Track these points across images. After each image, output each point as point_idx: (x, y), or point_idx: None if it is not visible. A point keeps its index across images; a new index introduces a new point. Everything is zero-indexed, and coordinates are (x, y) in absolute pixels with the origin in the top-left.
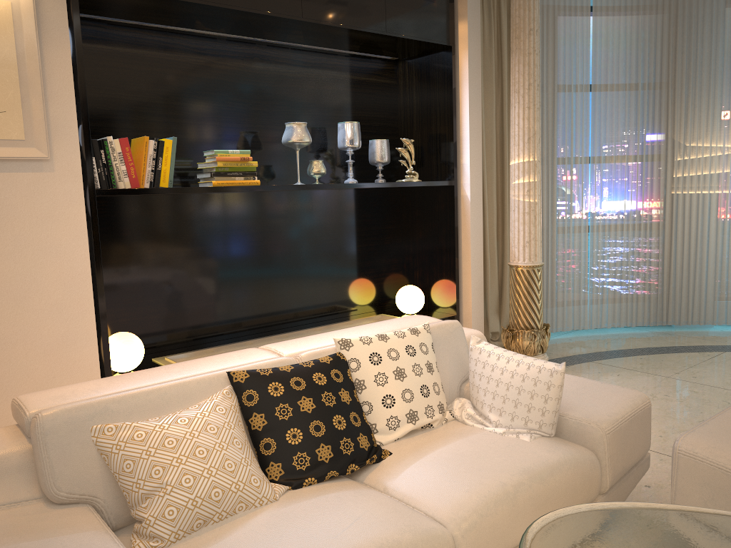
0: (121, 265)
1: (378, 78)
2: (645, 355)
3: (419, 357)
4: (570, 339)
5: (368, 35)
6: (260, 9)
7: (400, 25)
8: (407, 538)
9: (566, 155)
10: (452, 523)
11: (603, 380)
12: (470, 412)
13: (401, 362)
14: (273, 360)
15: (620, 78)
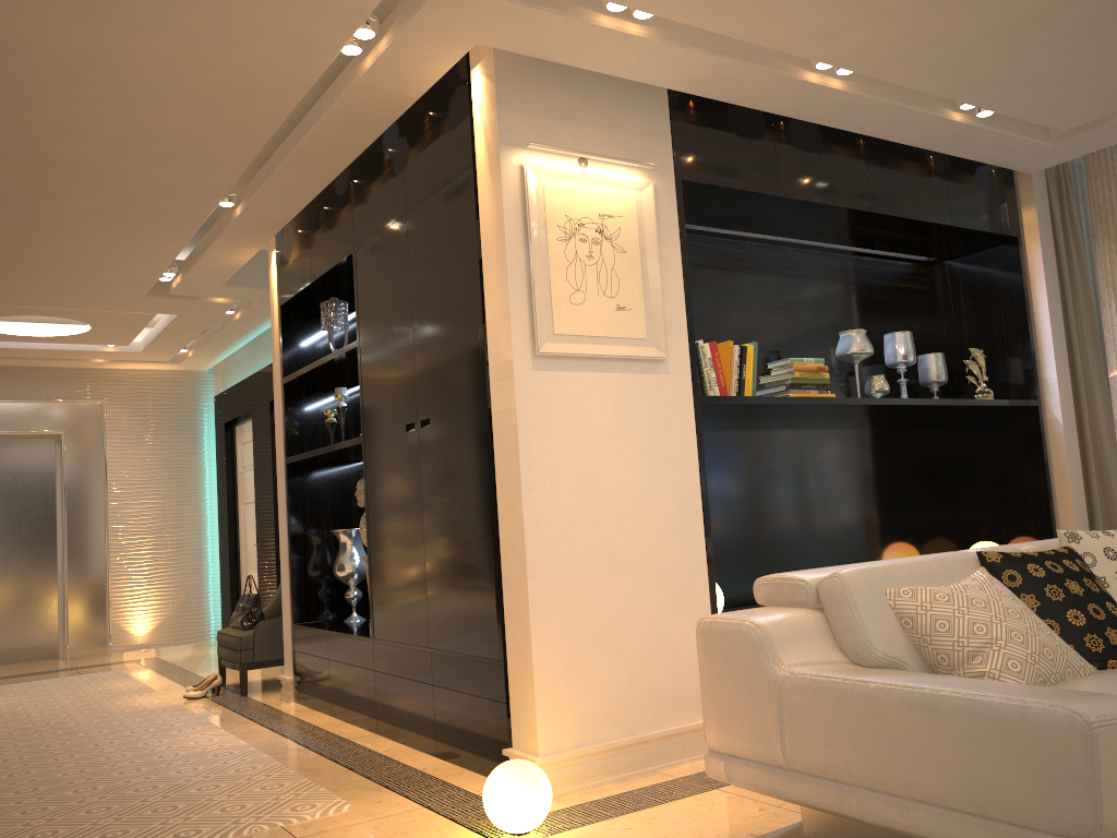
0: None
1: (912, 283)
2: None
3: None
4: None
5: (929, 227)
6: (833, 201)
7: (963, 214)
8: None
9: None
10: None
11: None
12: None
13: None
14: (1005, 549)
15: None
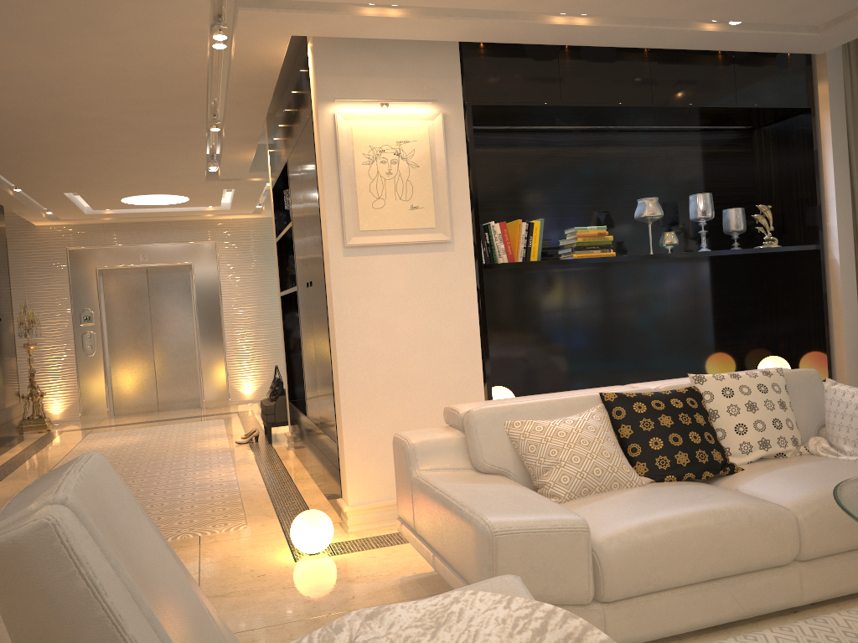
0: (494, 331)
1: (731, 148)
2: None
3: (771, 394)
4: None
5: (718, 110)
6: (613, 102)
7: (751, 96)
8: (753, 508)
9: None
10: (795, 508)
11: None
12: (825, 445)
13: (752, 397)
14: (635, 389)
15: None
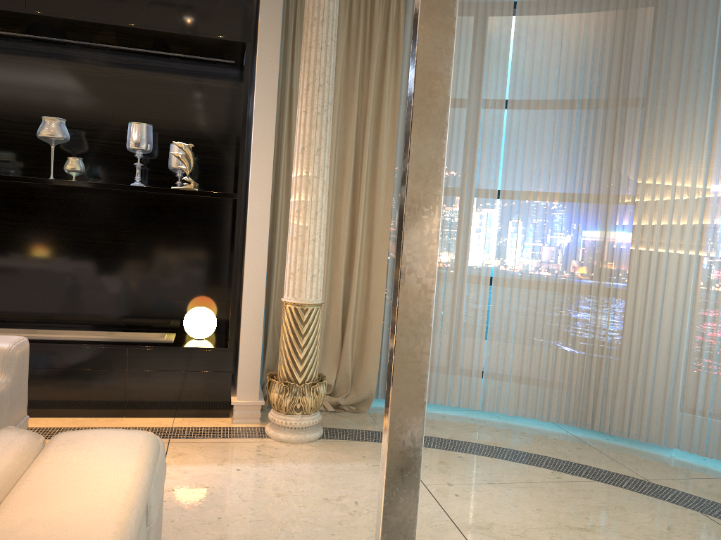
0: None
1: (214, 82)
2: (475, 455)
3: None
4: (444, 416)
5: (128, 29)
6: None
7: (164, 18)
8: None
9: (465, 184)
10: None
11: (341, 465)
12: None
13: None
14: None
15: (550, 90)
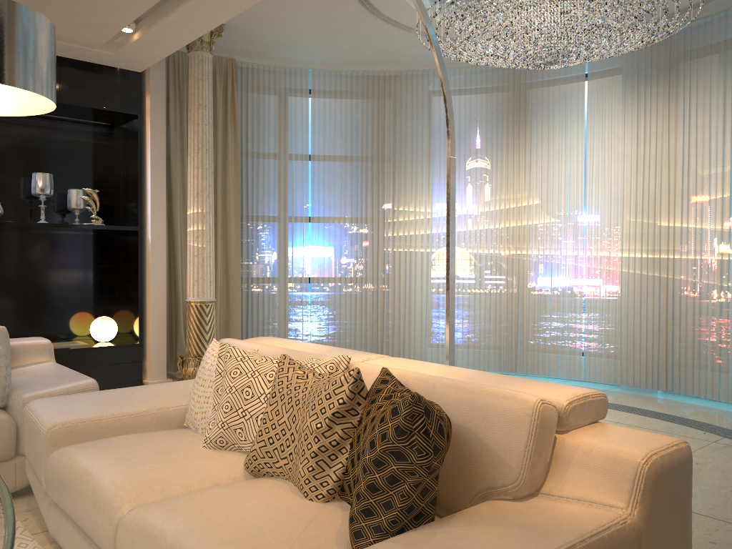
0: None
1: (92, 139)
2: None
3: None
4: None
5: None
6: None
7: (76, 95)
8: None
9: (287, 213)
10: None
11: None
12: None
13: None
14: None
15: (337, 150)
